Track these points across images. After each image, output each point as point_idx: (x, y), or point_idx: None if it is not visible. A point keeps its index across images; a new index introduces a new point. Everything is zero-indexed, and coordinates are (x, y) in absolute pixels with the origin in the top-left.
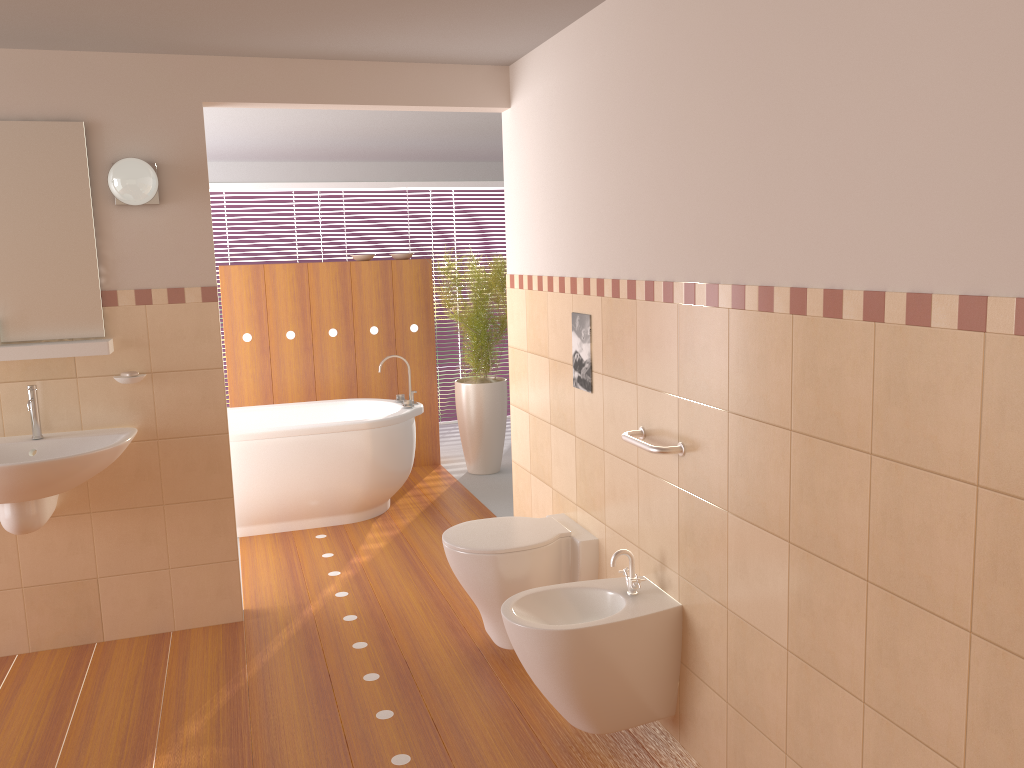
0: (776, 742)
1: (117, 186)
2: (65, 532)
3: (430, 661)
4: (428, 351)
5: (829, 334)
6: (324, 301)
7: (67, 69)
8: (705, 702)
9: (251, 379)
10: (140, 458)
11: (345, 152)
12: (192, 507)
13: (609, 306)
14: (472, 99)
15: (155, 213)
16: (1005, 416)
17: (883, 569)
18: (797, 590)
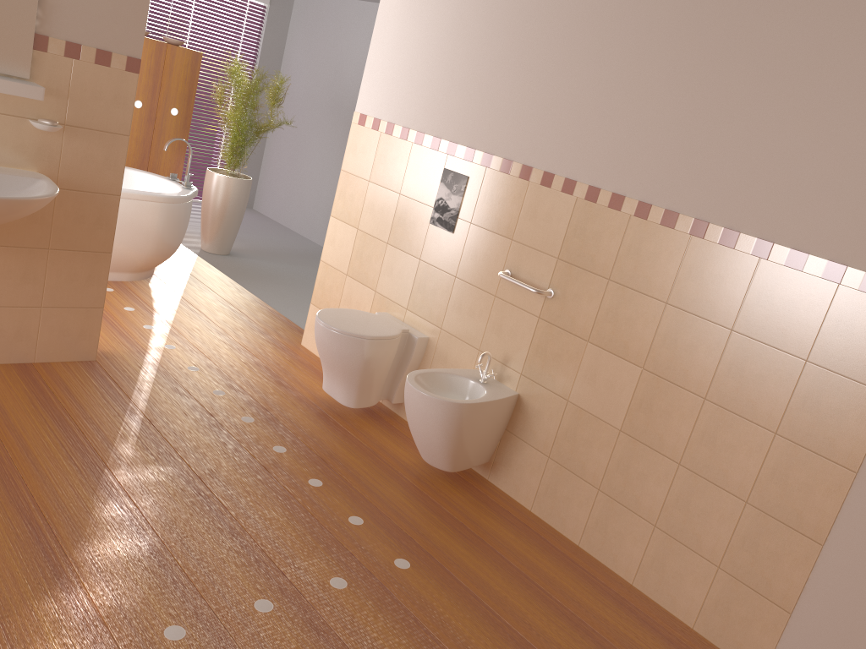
0: (591, 482)
1: None
2: None
3: (285, 411)
4: (182, 136)
5: (719, 255)
6: None
7: None
8: (525, 456)
9: None
10: None
11: None
12: (74, 256)
13: (494, 177)
14: None
15: None
16: (837, 329)
17: (720, 394)
18: (641, 397)
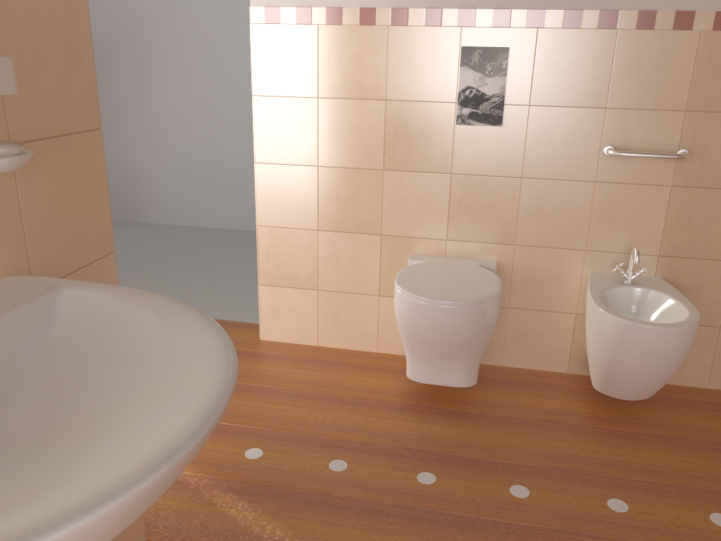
0: None
1: None
2: None
3: (420, 435)
4: None
5: None
6: None
7: None
8: None
9: None
10: None
11: None
12: None
13: (555, 37)
14: None
15: None
16: None
17: None
18: None
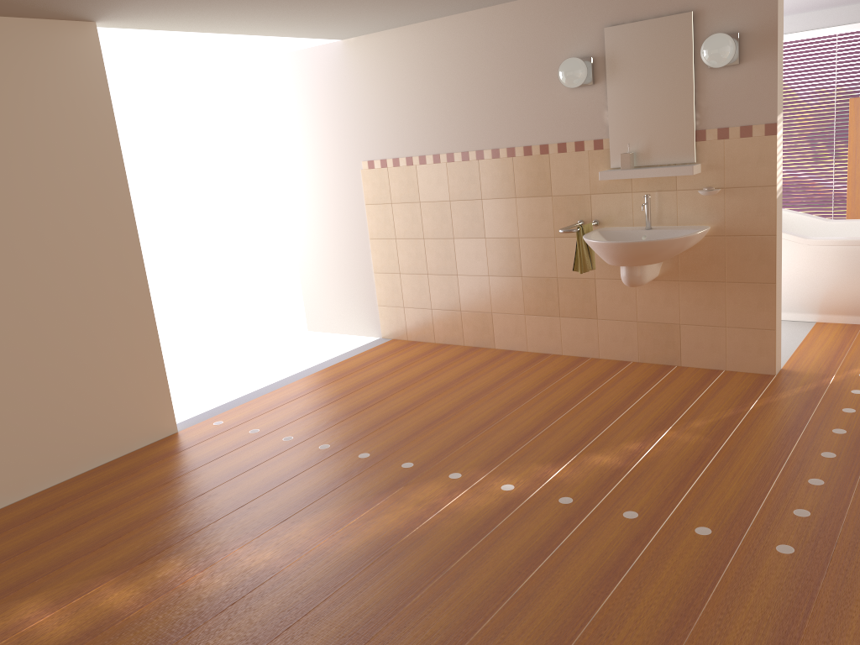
0: None
1: (704, 56)
2: (662, 291)
3: None
4: None
5: None
6: None
7: None
8: None
9: None
10: (712, 248)
11: None
12: (744, 286)
13: None
14: None
15: (735, 71)
16: None
17: None
18: None
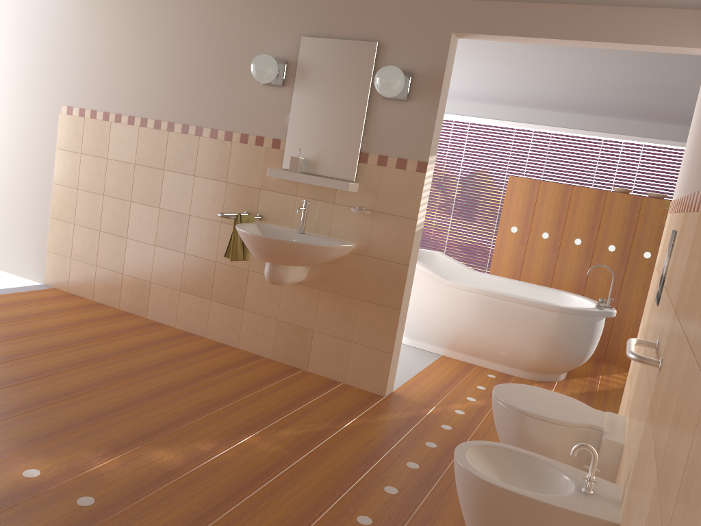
0: None
1: (376, 82)
2: (305, 296)
3: None
4: None
5: None
6: (577, 216)
7: (378, 8)
8: None
9: (508, 259)
10: (354, 264)
11: (643, 111)
12: (374, 307)
13: (683, 221)
14: (672, 39)
15: (403, 106)
16: None
17: None
18: None
